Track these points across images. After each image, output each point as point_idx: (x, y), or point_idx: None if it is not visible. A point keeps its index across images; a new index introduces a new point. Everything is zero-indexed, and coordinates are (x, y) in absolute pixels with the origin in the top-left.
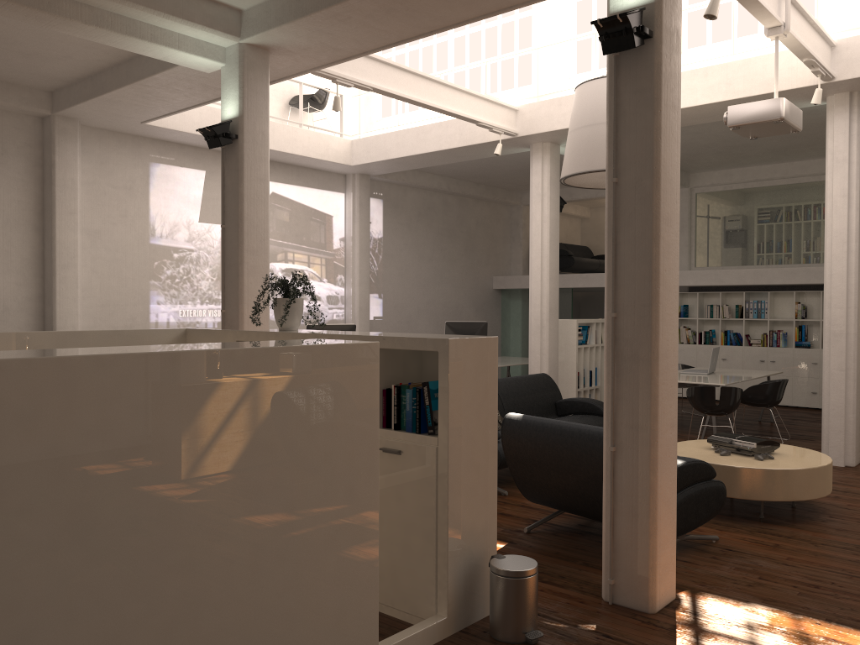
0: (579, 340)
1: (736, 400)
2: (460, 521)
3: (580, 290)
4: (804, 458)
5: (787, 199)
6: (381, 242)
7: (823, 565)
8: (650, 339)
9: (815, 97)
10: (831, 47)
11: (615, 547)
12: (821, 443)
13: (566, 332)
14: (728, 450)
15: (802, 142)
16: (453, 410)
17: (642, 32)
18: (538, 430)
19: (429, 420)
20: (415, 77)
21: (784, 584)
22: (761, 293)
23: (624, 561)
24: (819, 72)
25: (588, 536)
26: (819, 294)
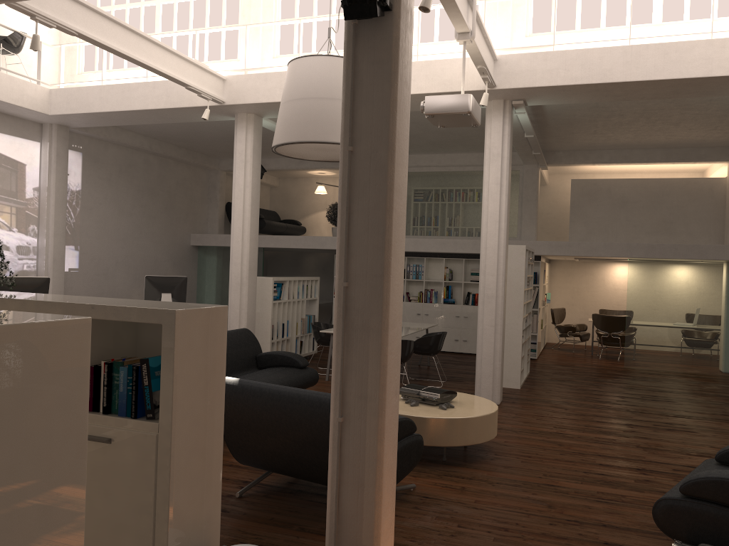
0: (274, 296)
1: (411, 351)
2: (182, 515)
3: (270, 249)
4: (477, 406)
5: (440, 183)
6: (79, 194)
7: (504, 505)
8: (381, 310)
9: (484, 99)
10: (494, 60)
11: (340, 519)
12: (475, 385)
13: (263, 288)
14: (416, 400)
15: (455, 138)
16: (179, 391)
17: (384, 3)
18: (256, 395)
19: (148, 402)
20: (125, 30)
21: (480, 530)
22: (419, 258)
23: (349, 532)
24: (487, 79)
25: (299, 495)
26: (461, 261)
